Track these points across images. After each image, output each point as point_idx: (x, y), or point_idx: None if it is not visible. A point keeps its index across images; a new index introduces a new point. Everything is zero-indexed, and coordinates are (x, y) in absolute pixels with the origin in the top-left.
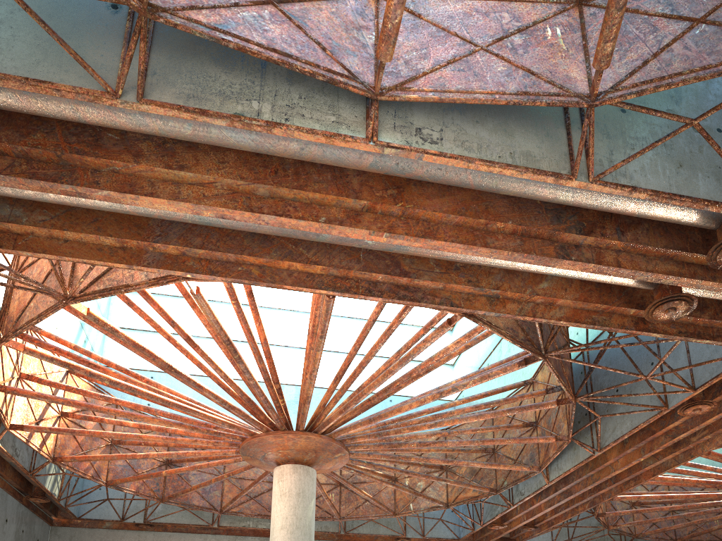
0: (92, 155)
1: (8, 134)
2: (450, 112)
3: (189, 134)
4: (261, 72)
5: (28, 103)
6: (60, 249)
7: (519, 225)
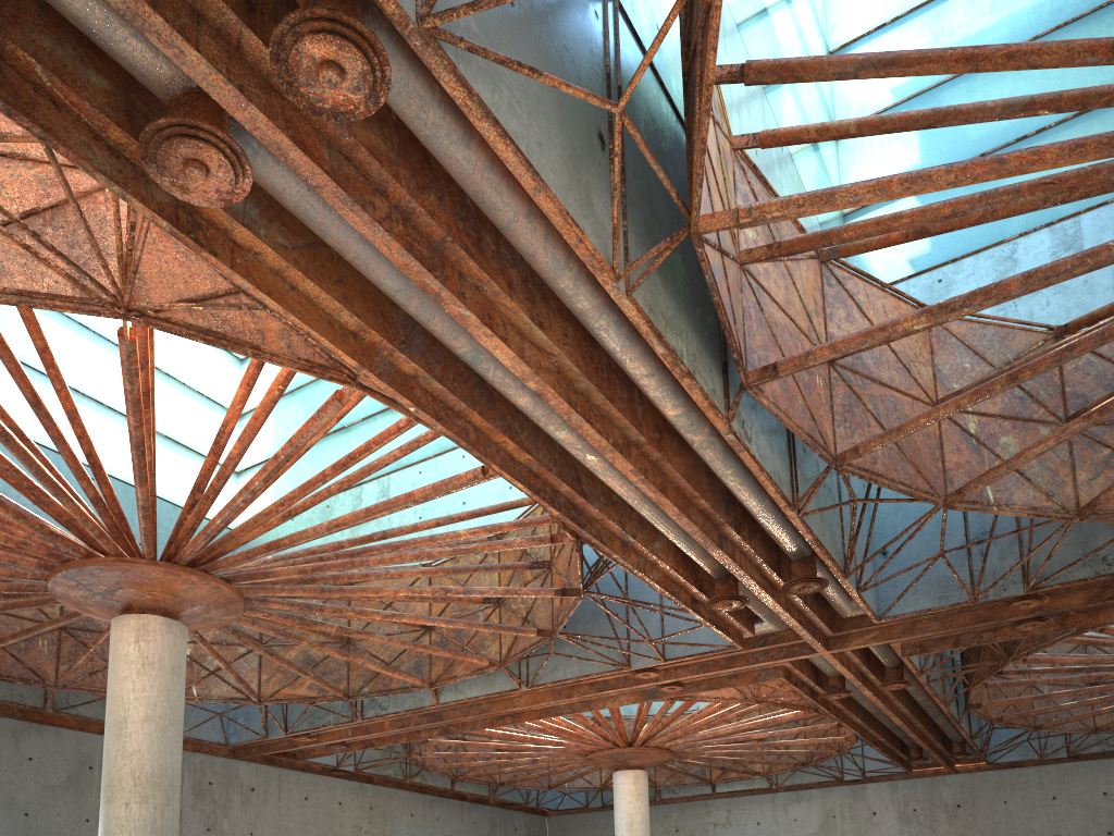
0: (478, 262)
1: (407, 176)
2: (752, 410)
3: (582, 308)
4: (679, 301)
5: (479, 180)
6: (287, 298)
7: (712, 508)
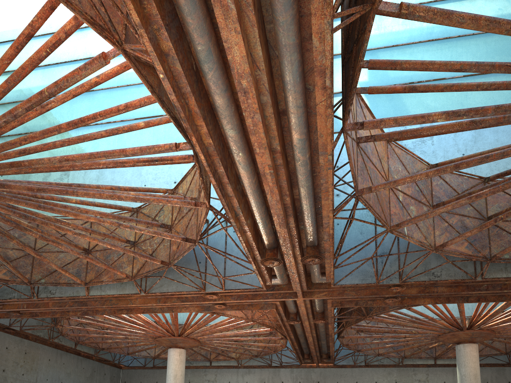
0: None
1: None
2: None
3: (287, 41)
4: None
5: None
6: None
7: (290, 204)
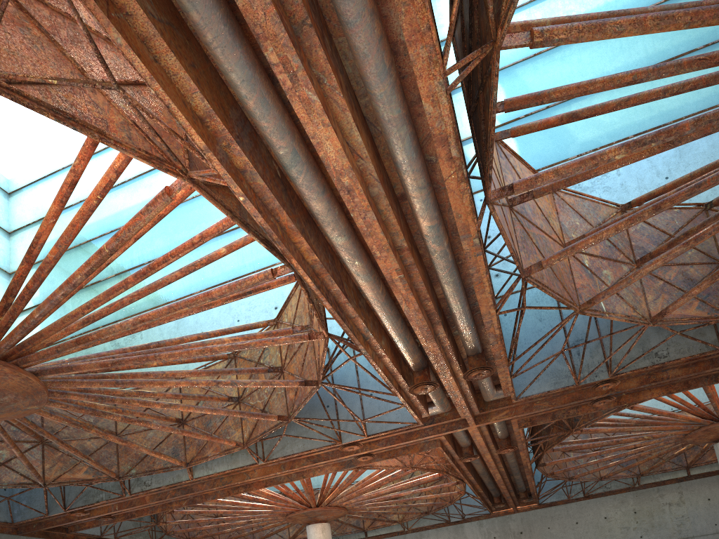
0: (325, 53)
1: None
2: None
3: (391, 115)
4: None
5: None
6: (152, 67)
7: (435, 309)
